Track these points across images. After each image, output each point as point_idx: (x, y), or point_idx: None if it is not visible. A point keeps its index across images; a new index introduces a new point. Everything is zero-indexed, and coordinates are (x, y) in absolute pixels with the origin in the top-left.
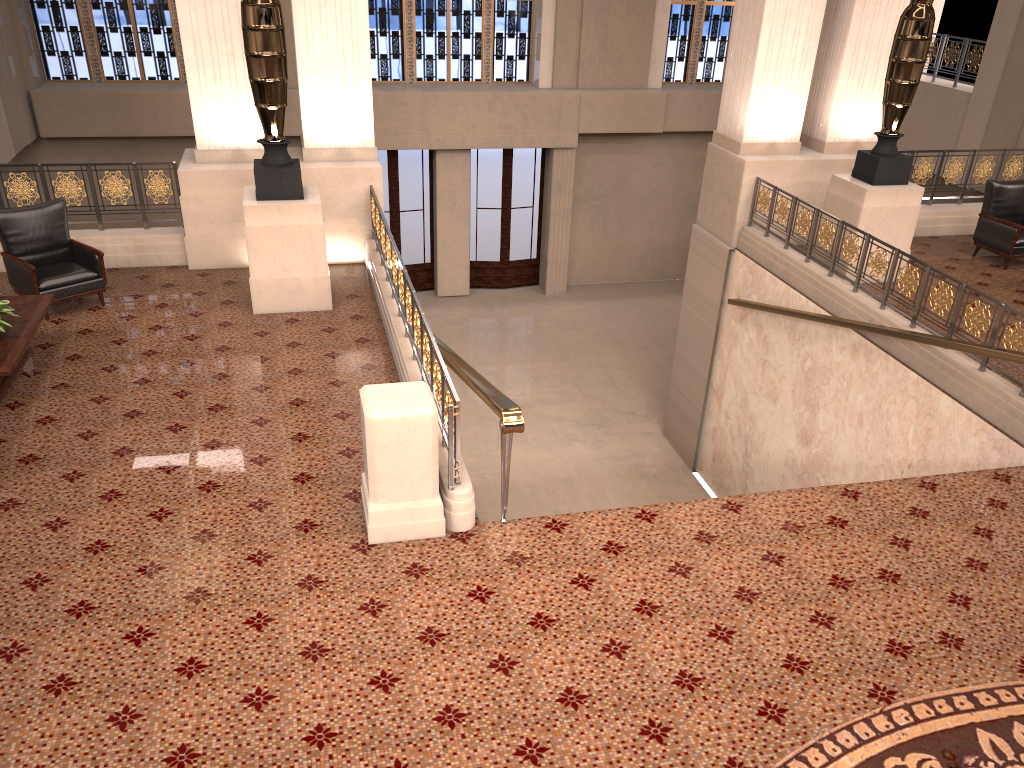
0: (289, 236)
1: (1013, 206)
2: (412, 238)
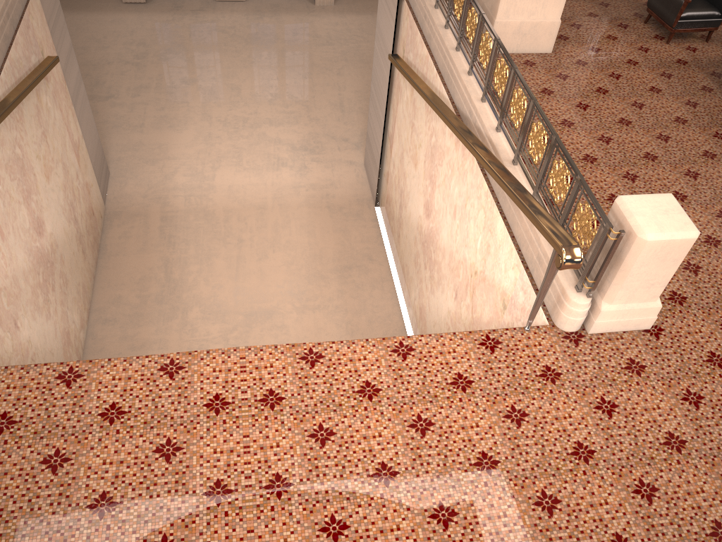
0: None
1: None
2: None
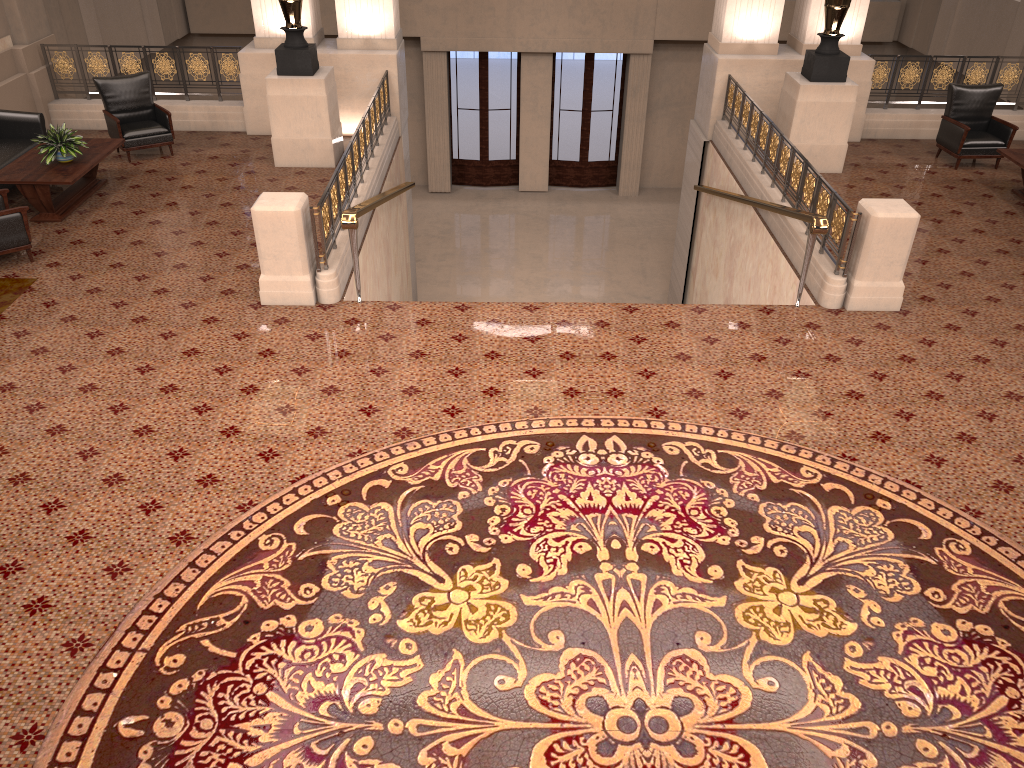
0: (300, 105)
1: (974, 109)
2: (499, 135)
